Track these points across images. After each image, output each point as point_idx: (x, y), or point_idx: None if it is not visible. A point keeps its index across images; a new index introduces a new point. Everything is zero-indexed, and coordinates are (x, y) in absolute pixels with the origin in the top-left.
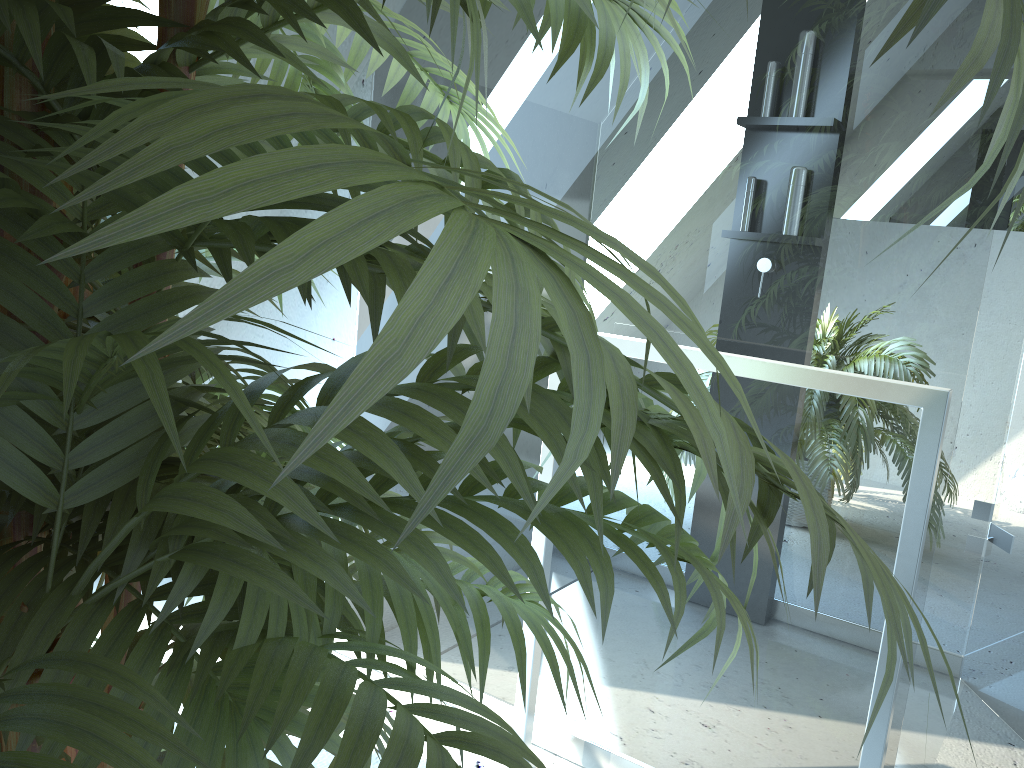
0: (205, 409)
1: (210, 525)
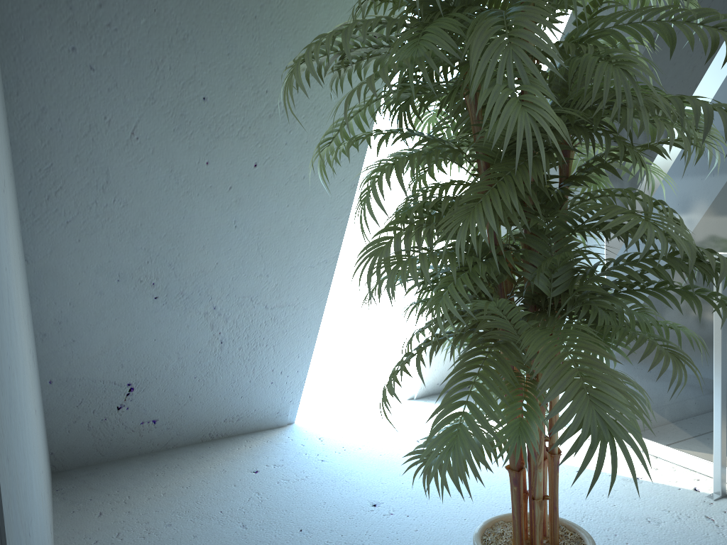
0: (582, 272)
1: (589, 295)
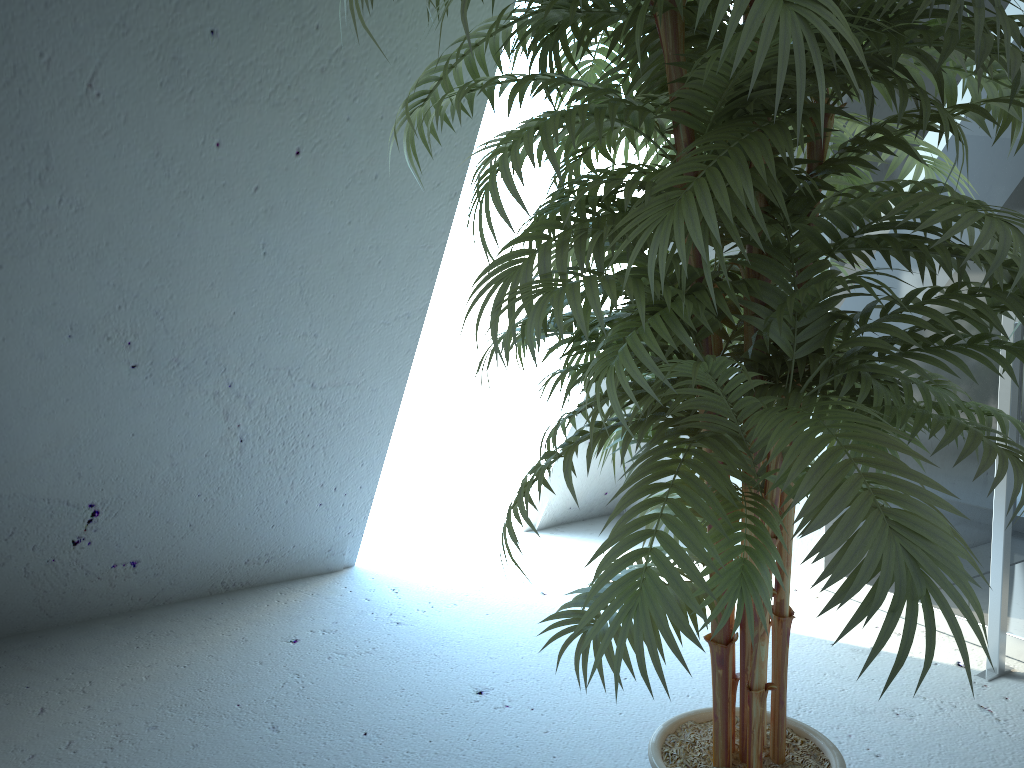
0: (845, 318)
1: (861, 356)
